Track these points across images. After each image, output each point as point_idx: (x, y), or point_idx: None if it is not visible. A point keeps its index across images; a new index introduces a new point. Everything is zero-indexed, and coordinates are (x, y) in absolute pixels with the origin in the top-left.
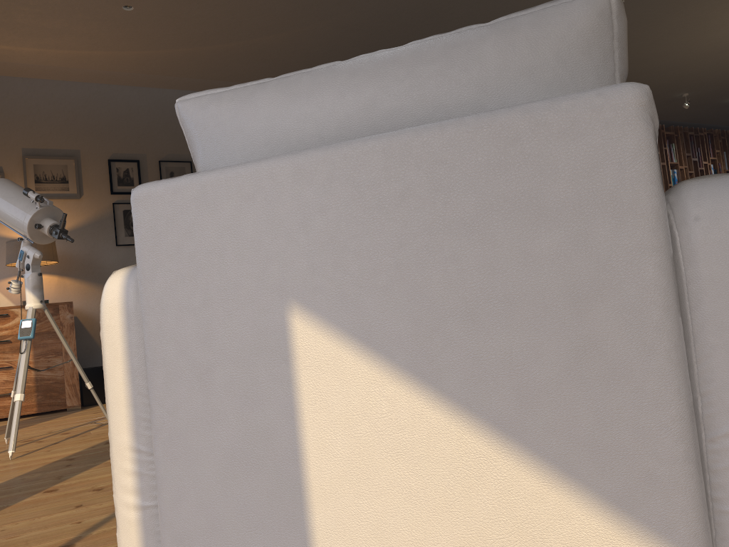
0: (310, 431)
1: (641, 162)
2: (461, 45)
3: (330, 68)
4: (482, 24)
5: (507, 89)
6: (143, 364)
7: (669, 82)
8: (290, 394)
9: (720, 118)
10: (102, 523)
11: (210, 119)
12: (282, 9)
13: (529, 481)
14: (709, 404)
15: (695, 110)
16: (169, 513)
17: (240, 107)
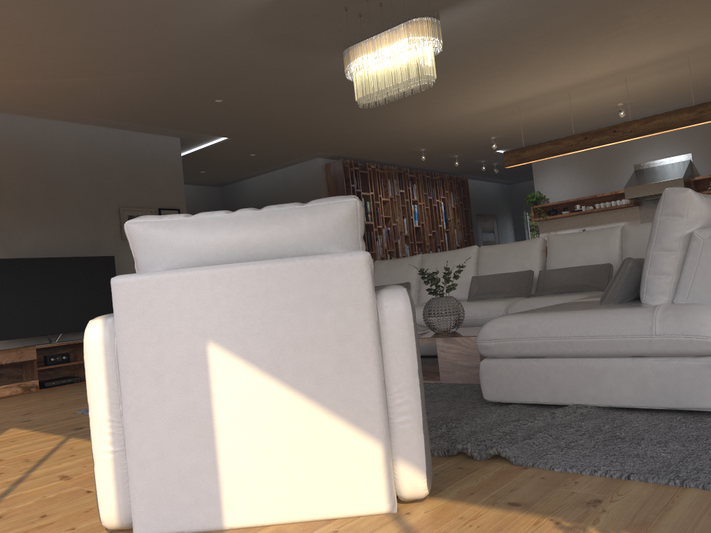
0: (218, 402)
1: (366, 284)
2: (291, 216)
3: (222, 217)
4: (300, 206)
5: (311, 240)
6: (115, 373)
7: (411, 141)
8: (208, 385)
9: (448, 167)
10: (7, 492)
11: (150, 236)
12: (100, 62)
13: (320, 416)
14: (389, 380)
15: (430, 160)
16: (135, 451)
17: (170, 233)
